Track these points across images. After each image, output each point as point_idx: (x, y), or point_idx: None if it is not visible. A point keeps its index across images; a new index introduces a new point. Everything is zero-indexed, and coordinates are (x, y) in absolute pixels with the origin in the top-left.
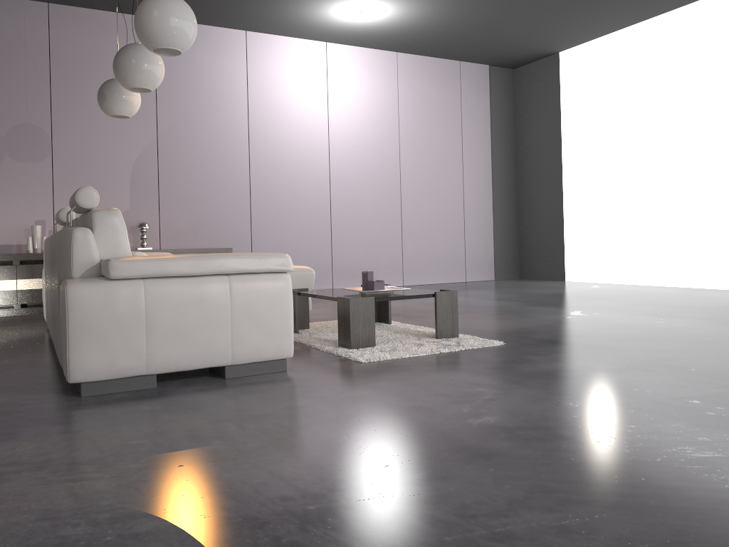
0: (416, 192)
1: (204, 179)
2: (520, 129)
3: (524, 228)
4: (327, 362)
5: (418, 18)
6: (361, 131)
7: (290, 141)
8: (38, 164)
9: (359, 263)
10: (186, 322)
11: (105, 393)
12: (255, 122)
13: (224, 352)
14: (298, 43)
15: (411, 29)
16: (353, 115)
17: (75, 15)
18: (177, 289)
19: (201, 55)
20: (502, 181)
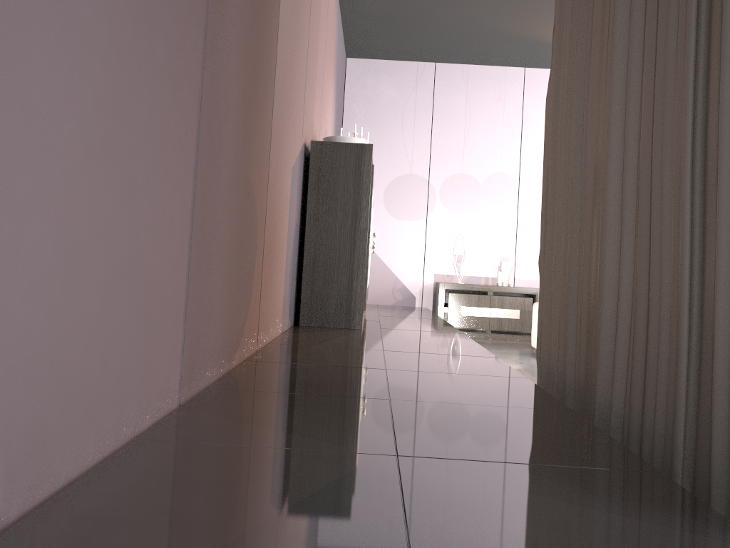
0: None
1: None
2: None
3: None
4: None
5: None
6: None
7: None
8: (506, 208)
9: None
10: None
11: None
12: None
13: None
14: None
15: None
16: None
17: (546, 76)
18: None
19: None
20: None
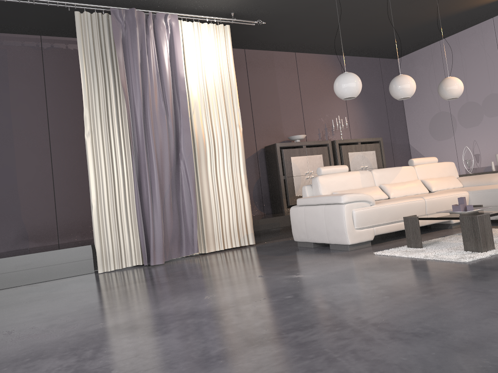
0: None
1: None
2: None
3: None
4: (372, 251)
5: None
6: None
7: None
8: None
9: None
10: (313, 223)
11: (302, 246)
12: None
13: (325, 237)
14: None
15: None
16: None
17: None
18: (310, 210)
19: None
20: None
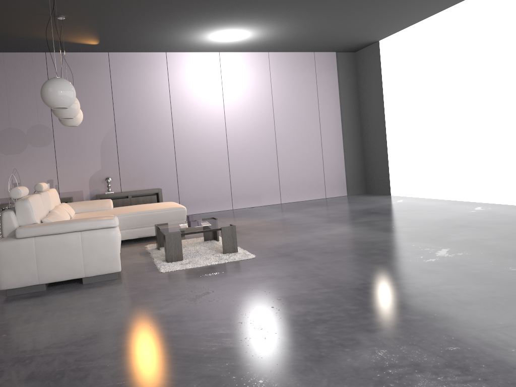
0: (287, 142)
1: (145, 147)
2: (361, 93)
3: (366, 160)
4: (145, 272)
5: (269, 34)
6: (246, 106)
7: (198, 118)
8: (46, 147)
9: (249, 191)
10: (57, 257)
11: (19, 294)
12: (175, 108)
13: (80, 271)
14: (200, 55)
15: (268, 40)
16: (240, 96)
17: (61, 57)
18: (52, 241)
19: (138, 71)
20: (350, 129)
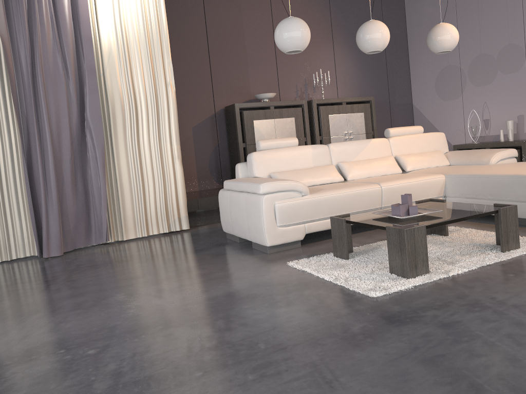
0: None
1: None
2: None
3: None
4: (292, 257)
5: None
6: None
7: None
8: (517, 73)
9: None
10: (236, 214)
11: (230, 239)
12: None
13: (247, 233)
14: None
15: None
16: None
17: None
18: (234, 197)
19: None
20: None
